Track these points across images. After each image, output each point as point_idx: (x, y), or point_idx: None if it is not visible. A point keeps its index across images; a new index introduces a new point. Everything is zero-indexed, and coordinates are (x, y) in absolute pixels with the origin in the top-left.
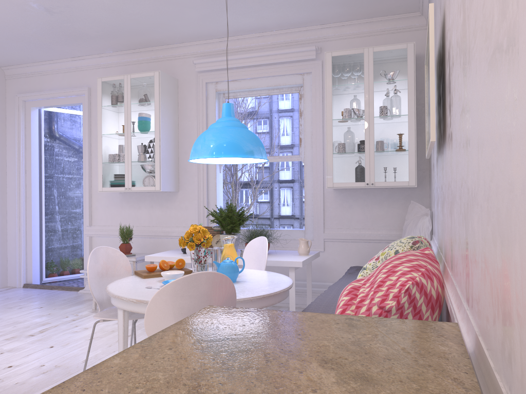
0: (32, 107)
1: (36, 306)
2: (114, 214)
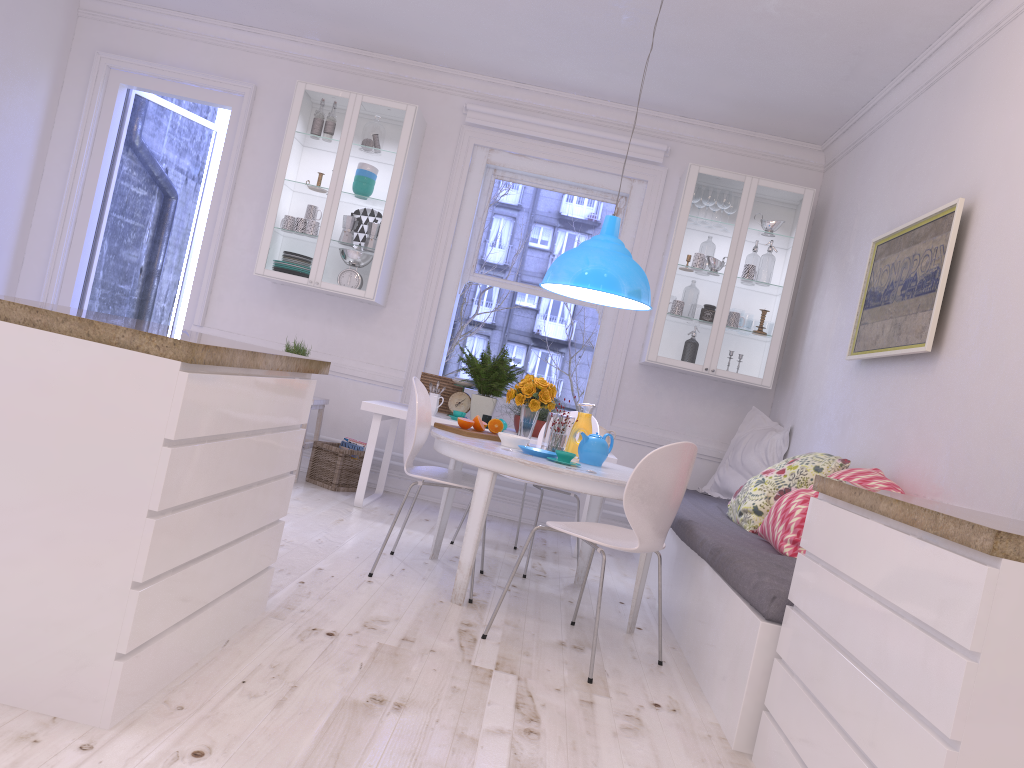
0: (123, 83)
1: None
2: (254, 317)
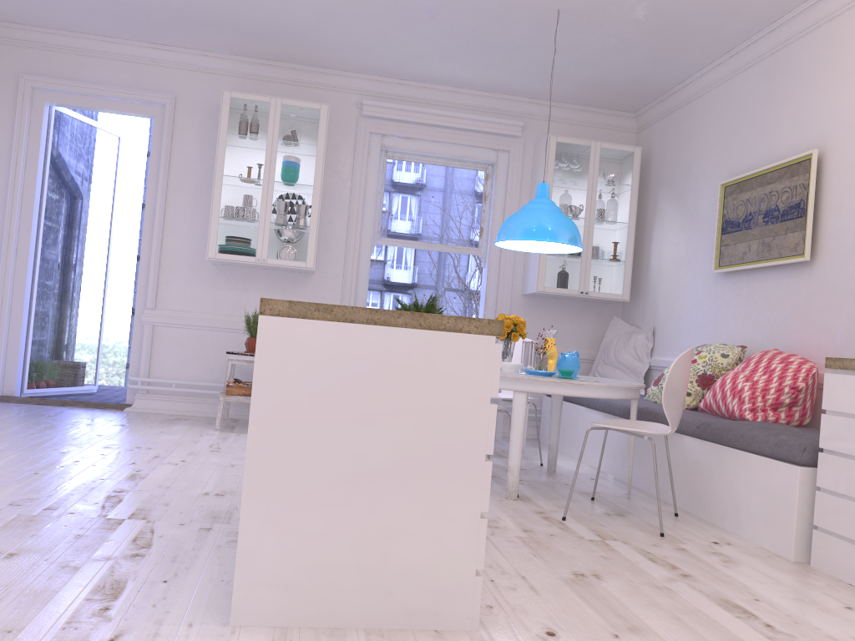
0: (48, 102)
1: (109, 423)
2: (201, 295)
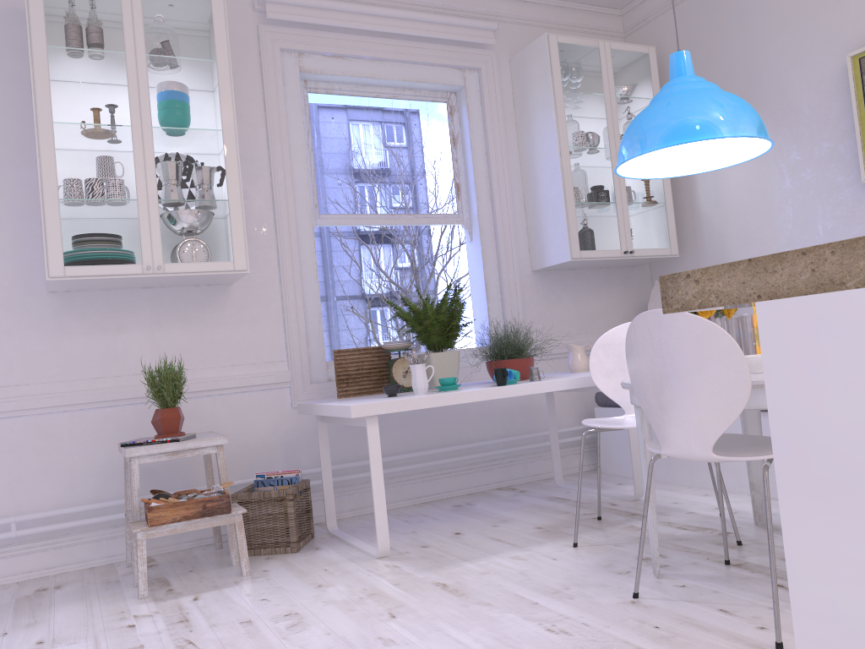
0: None
1: None
2: (36, 352)
